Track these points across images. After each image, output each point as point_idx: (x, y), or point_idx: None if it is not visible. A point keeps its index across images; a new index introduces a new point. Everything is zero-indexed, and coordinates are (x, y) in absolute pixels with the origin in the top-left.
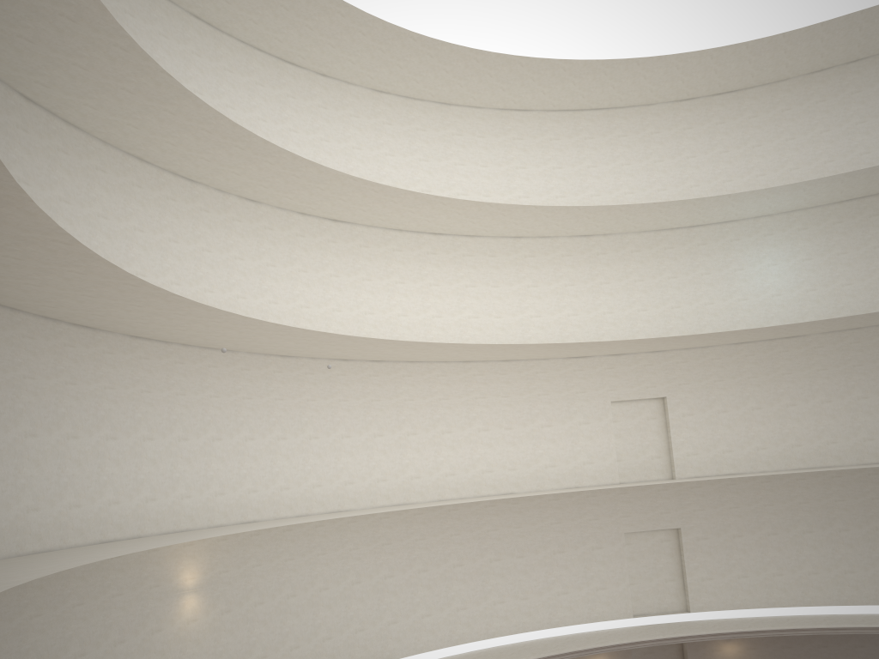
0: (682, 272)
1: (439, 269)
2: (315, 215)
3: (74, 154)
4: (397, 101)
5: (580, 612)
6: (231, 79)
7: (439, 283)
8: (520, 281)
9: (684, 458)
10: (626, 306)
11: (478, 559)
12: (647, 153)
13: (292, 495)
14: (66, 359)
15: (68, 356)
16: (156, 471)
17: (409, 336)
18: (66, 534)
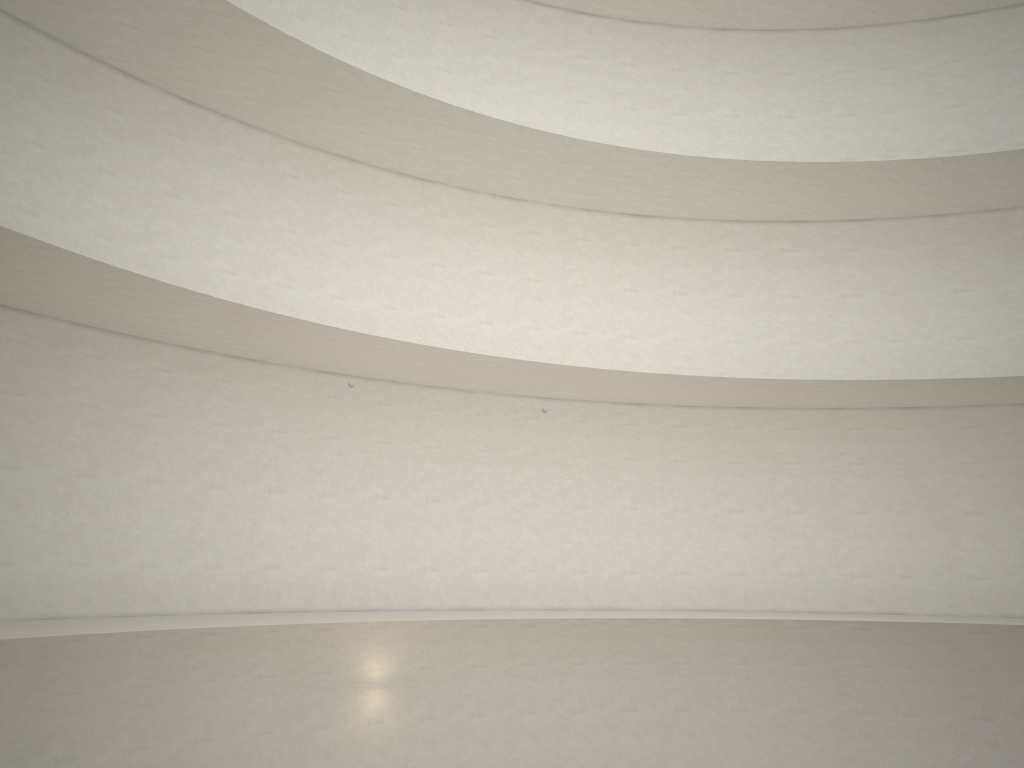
0: None
1: (799, 274)
2: (606, 211)
3: (252, 160)
4: (748, 39)
5: None
6: (494, 47)
7: (799, 294)
8: (941, 284)
9: None
10: None
11: (834, 706)
12: None
13: (540, 581)
14: (217, 397)
15: (220, 393)
16: (339, 534)
17: (743, 372)
18: (197, 597)
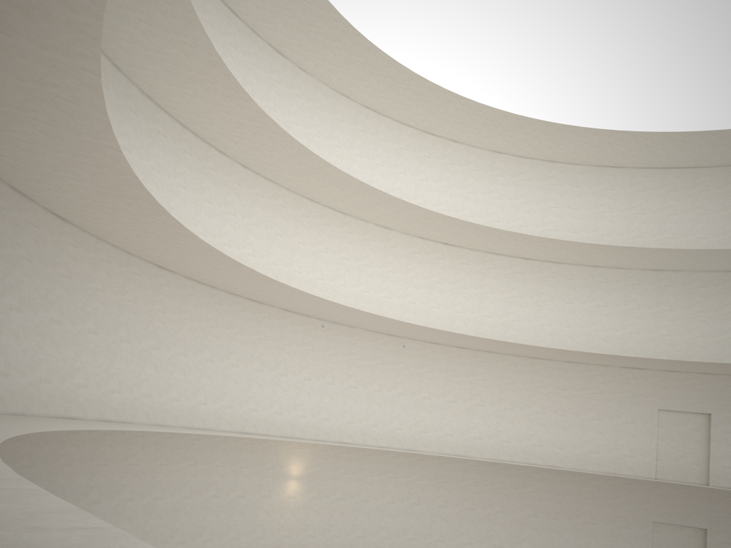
0: None
1: (523, 285)
2: (431, 239)
3: (267, 197)
4: (510, 159)
5: None
6: (384, 146)
7: (522, 296)
8: (592, 301)
9: (720, 469)
10: (685, 332)
11: (519, 511)
12: (725, 205)
13: (378, 431)
14: (239, 319)
15: (241, 317)
16: (285, 396)
17: (491, 333)
18: (220, 422)
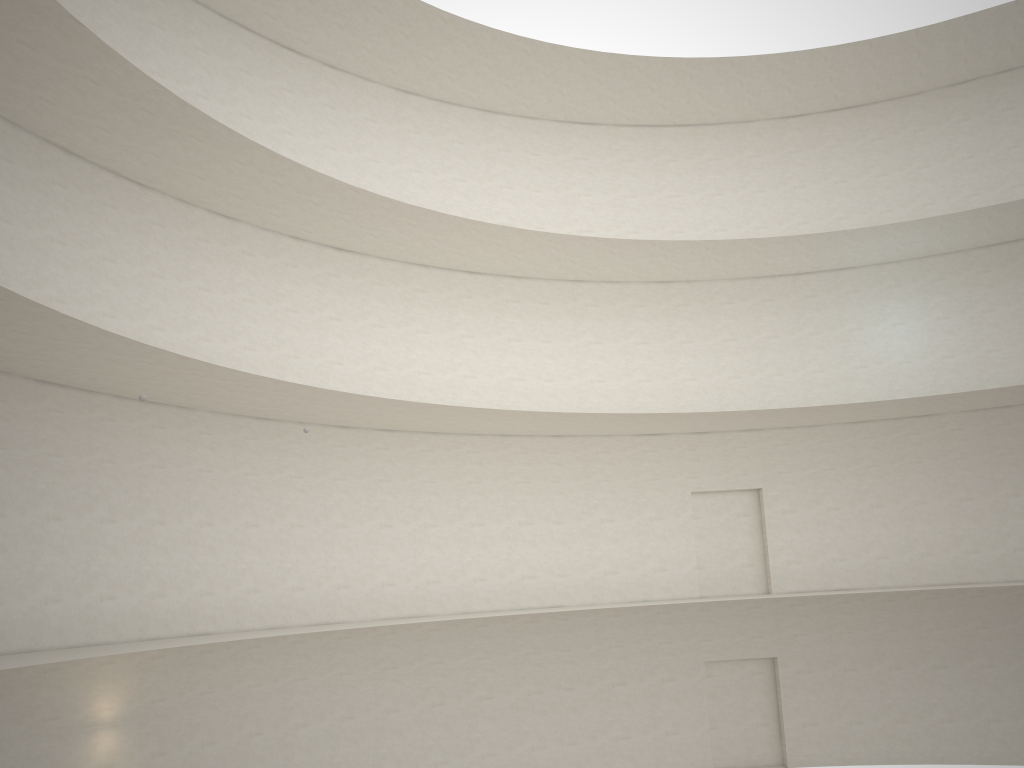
0: (786, 331)
1: (474, 318)
2: (313, 241)
3: None
4: (427, 105)
5: (645, 763)
6: (205, 61)
7: (475, 335)
8: (579, 337)
9: (783, 567)
10: (713, 372)
11: (513, 690)
12: (744, 181)
13: (263, 600)
14: None
15: None
16: (64, 562)
17: (433, 401)
18: None
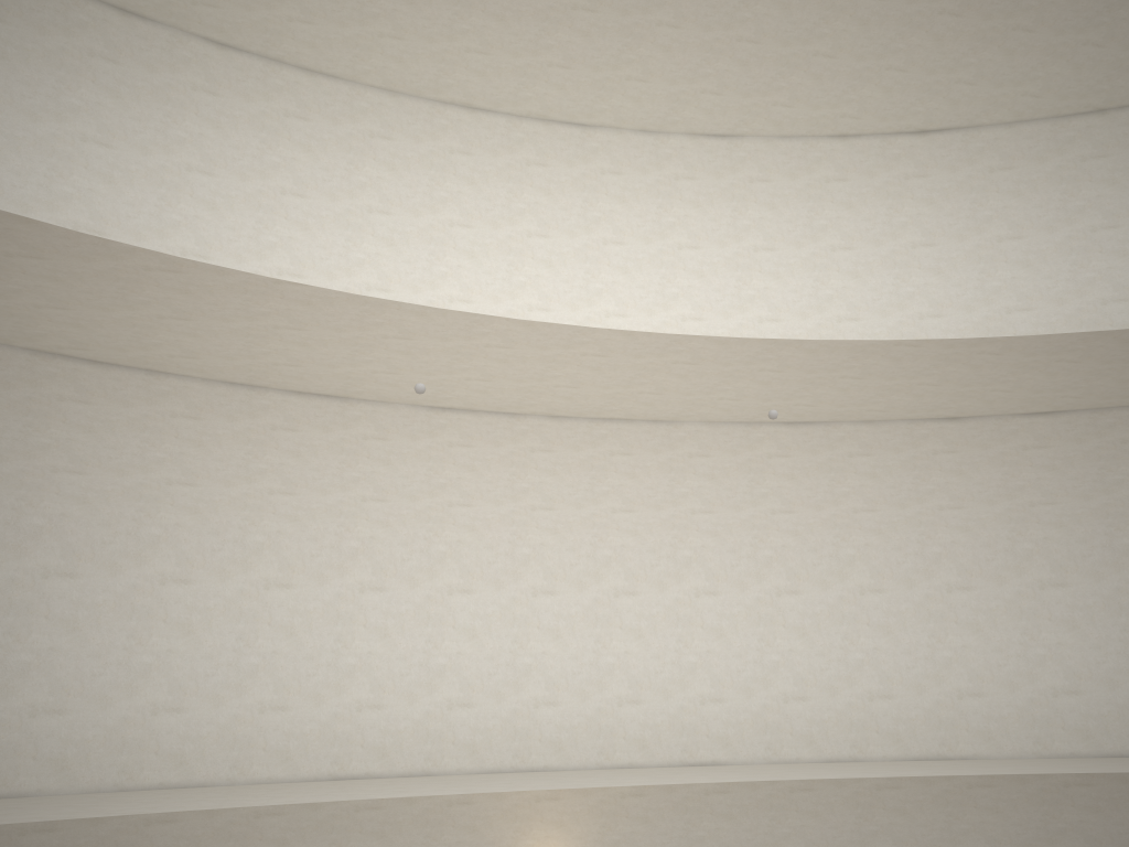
0: None
1: None
2: (871, 133)
3: (321, 118)
4: None
5: None
6: None
7: None
8: None
9: None
10: None
11: None
12: None
13: (813, 714)
14: (274, 453)
15: (280, 447)
16: (476, 652)
17: None
18: (247, 757)
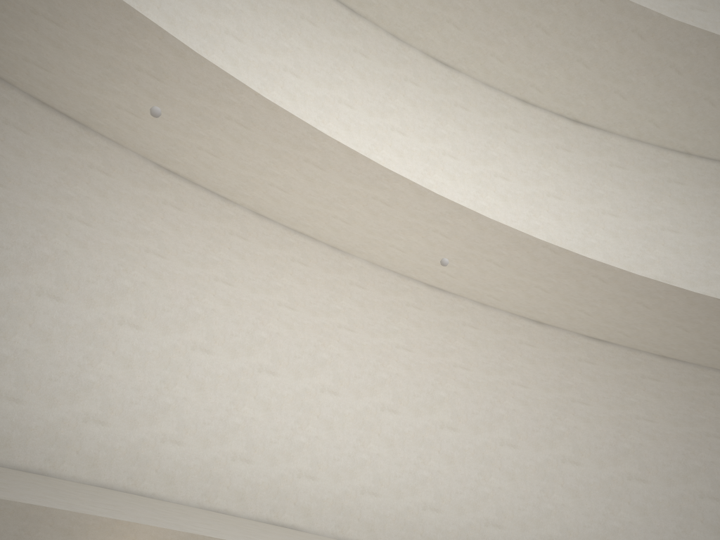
0: None
1: None
2: (544, 108)
3: None
4: None
5: None
6: None
7: None
8: None
9: None
10: None
11: None
12: None
13: (379, 508)
14: None
15: (6, 141)
16: (126, 380)
17: None
18: None
